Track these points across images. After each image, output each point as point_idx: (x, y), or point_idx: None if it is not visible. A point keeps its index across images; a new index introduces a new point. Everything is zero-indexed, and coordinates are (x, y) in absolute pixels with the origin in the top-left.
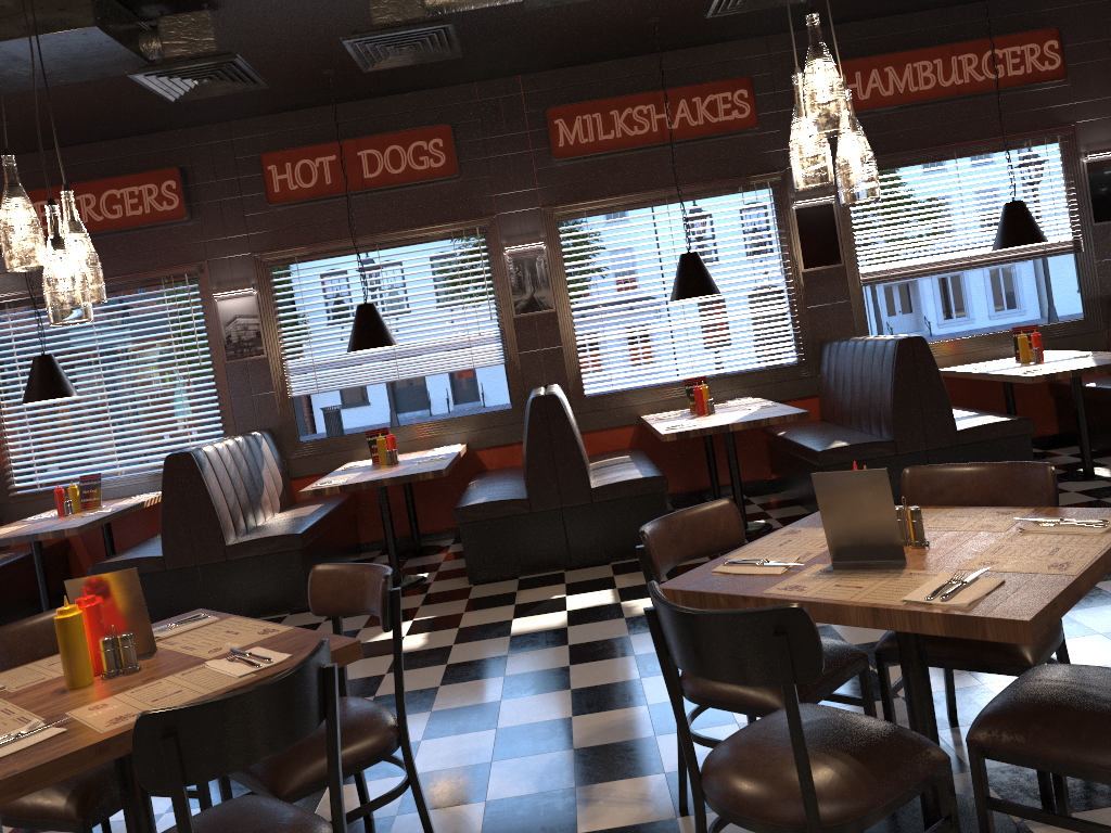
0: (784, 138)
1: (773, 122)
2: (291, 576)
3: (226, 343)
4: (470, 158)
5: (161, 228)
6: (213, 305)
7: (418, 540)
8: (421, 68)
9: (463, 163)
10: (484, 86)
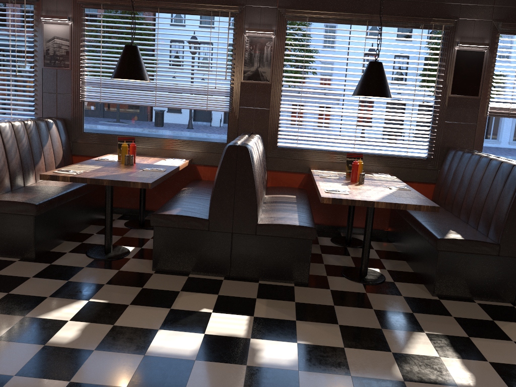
0: None
1: None
2: (25, 233)
3: (45, 54)
4: None
5: None
6: (40, 25)
7: (142, 216)
8: None
9: None
10: None
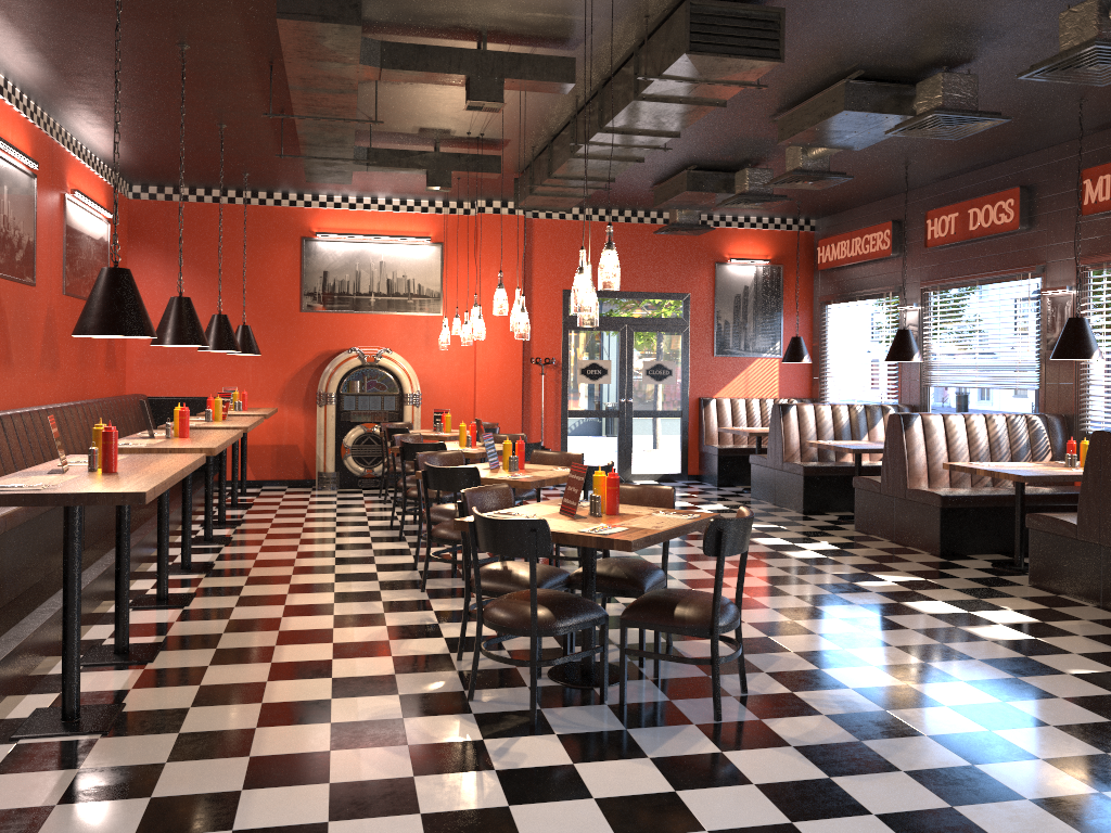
0: None
1: None
2: (799, 490)
3: None
4: (1036, 214)
5: (887, 260)
6: (900, 314)
7: None
8: (971, 152)
9: (1032, 217)
10: (1052, 150)
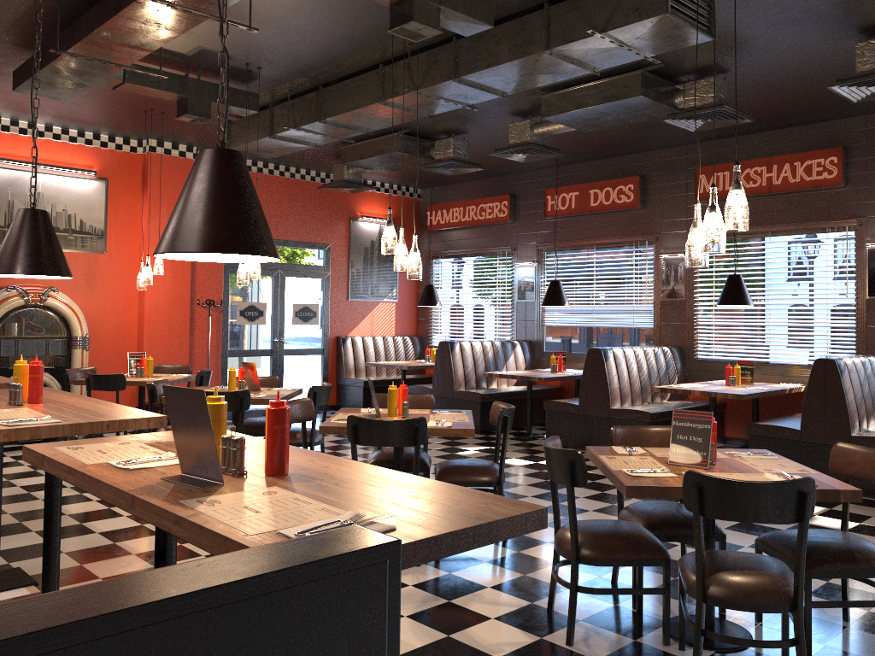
0: (868, 193)
1: (860, 180)
2: (475, 414)
3: (518, 290)
4: (650, 197)
5: (501, 225)
6: (516, 269)
7: None
8: (611, 145)
9: (646, 199)
10: (665, 151)
